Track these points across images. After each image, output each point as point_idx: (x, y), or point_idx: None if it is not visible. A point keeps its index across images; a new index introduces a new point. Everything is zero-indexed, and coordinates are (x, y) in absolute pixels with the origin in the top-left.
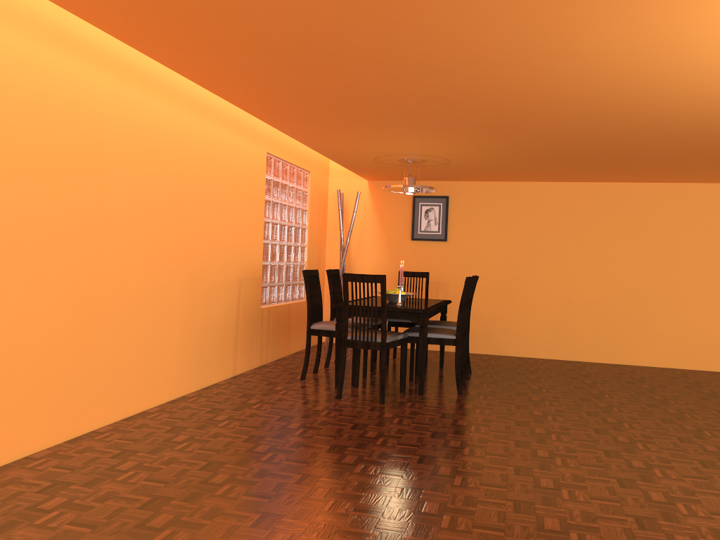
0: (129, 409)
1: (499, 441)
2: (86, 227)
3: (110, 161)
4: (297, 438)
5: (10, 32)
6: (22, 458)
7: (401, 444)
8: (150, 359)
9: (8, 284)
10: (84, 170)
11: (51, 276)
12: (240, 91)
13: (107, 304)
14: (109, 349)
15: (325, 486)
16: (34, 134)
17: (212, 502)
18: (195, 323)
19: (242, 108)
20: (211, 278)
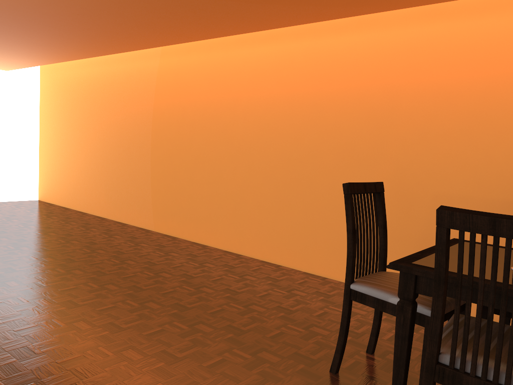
0: (314, 269)
1: (102, 382)
2: (282, 140)
3: (302, 96)
4: (220, 302)
5: (242, 49)
6: (241, 254)
7: (163, 330)
8: (338, 242)
9: (237, 168)
10: (281, 106)
11: (259, 167)
12: (283, 18)
13: (297, 190)
14: (297, 220)
15: (118, 289)
16: (252, 94)
17: (135, 269)
18: (408, 232)
19: (343, 17)
20: (444, 191)
